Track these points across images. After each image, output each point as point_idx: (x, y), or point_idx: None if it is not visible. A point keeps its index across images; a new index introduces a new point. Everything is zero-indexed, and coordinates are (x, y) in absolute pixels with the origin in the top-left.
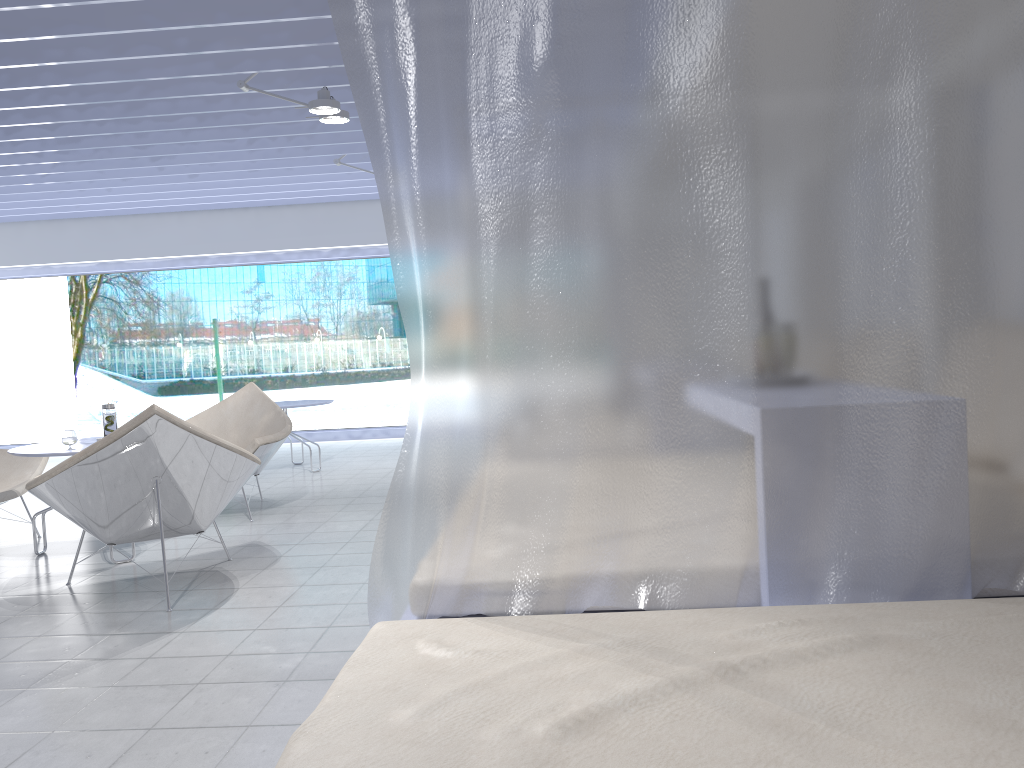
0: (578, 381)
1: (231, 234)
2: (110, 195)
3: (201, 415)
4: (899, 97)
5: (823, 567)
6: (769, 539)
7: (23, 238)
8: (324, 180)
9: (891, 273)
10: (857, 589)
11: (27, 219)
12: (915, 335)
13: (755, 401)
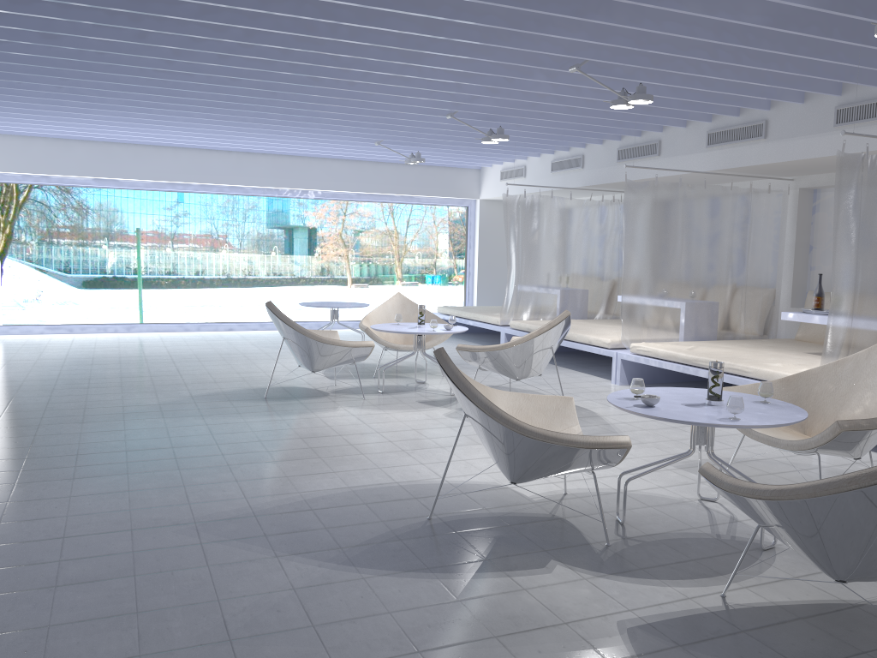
0: None
1: (216, 170)
2: (165, 134)
3: (374, 311)
4: None
5: None
6: None
7: (30, 150)
8: (330, 146)
9: None
10: None
11: (36, 135)
12: None
13: None
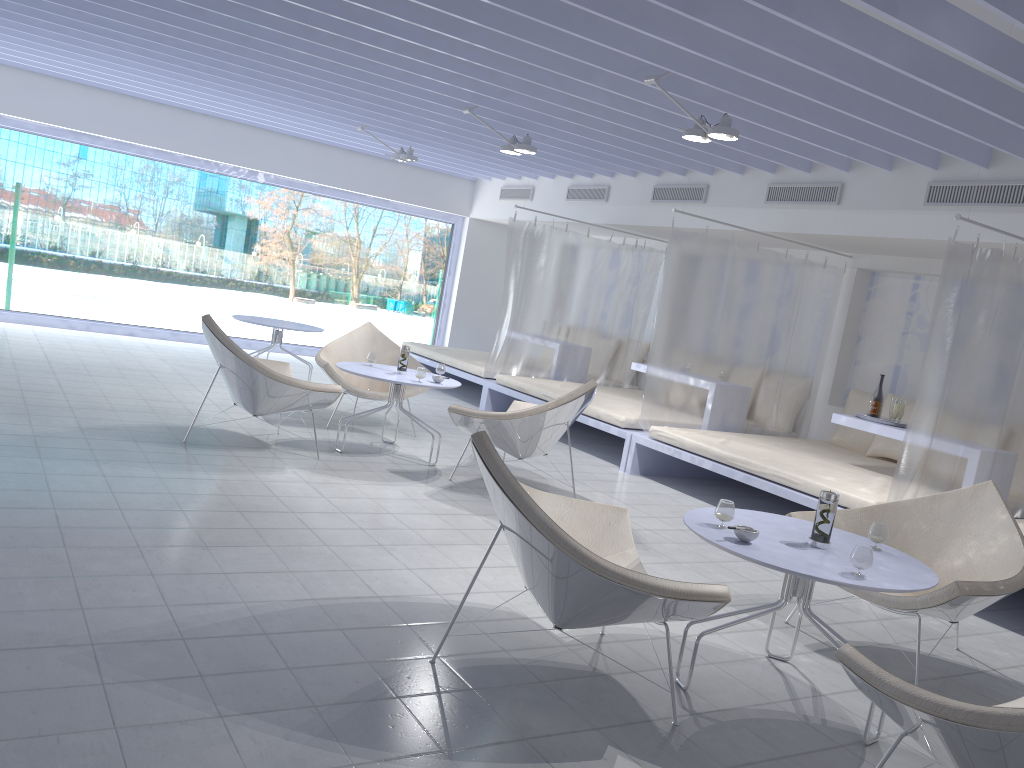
0: (960, 437)
1: (139, 125)
2: (78, 66)
3: (336, 342)
4: None
5: None
6: None
7: None
8: (298, 121)
9: (1021, 412)
10: None
11: None
12: (1022, 433)
13: (996, 450)
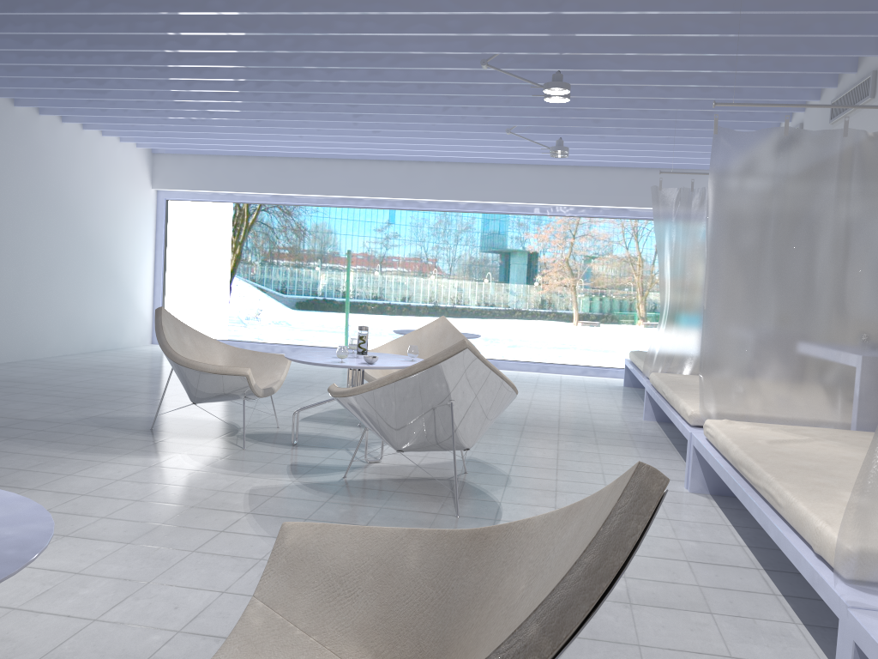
0: None
1: (385, 182)
2: (301, 141)
3: (400, 339)
4: None
5: None
6: None
7: (215, 169)
8: (482, 144)
9: None
10: None
11: (220, 153)
12: None
13: None
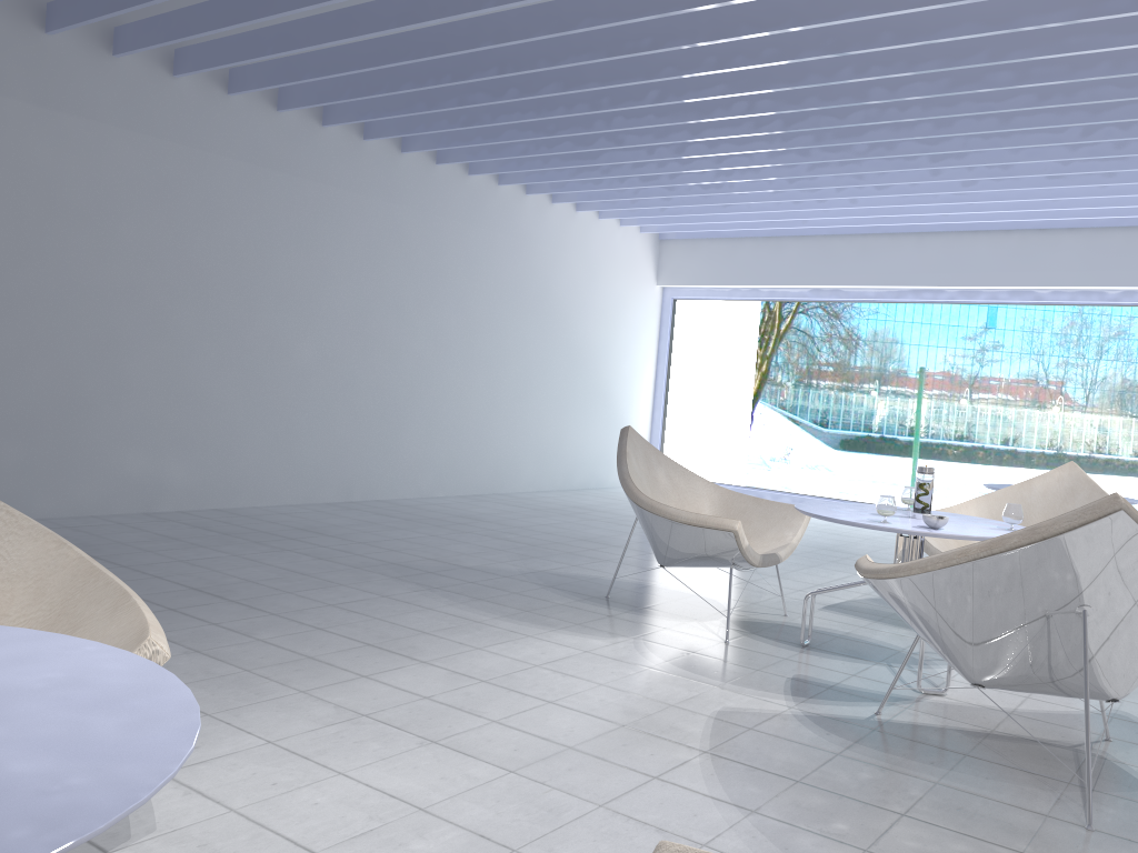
0: None
1: (982, 263)
2: (853, 207)
3: (992, 495)
4: None
5: None
6: None
7: (736, 256)
8: None
9: None
10: None
11: (744, 235)
12: None
13: None
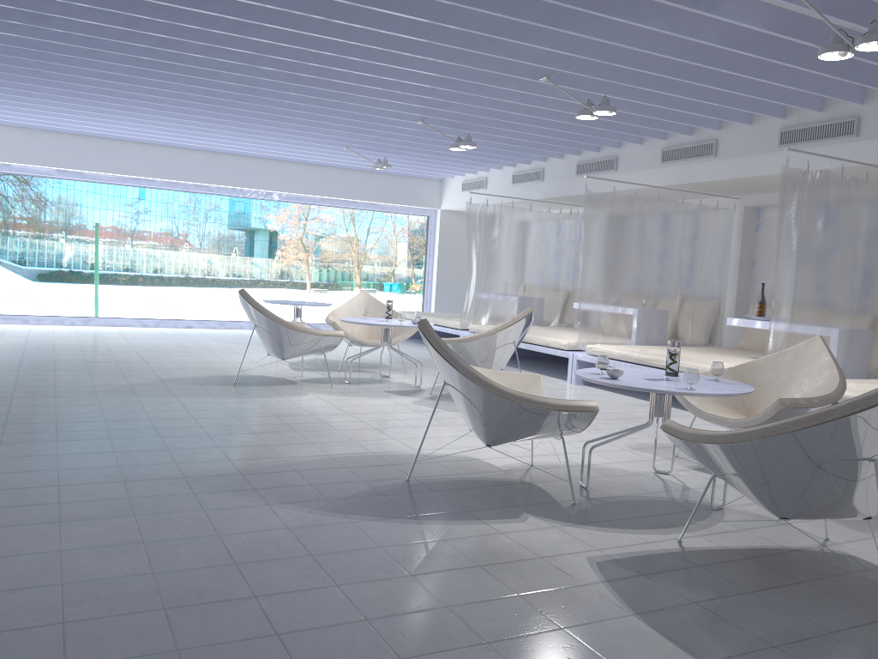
0: (816, 317)
1: (182, 167)
2: (134, 128)
3: (340, 308)
4: (876, 250)
5: (847, 372)
6: (843, 363)
7: None
8: (298, 149)
9: (869, 295)
10: (855, 378)
11: None
12: (872, 312)
13: (849, 326)
